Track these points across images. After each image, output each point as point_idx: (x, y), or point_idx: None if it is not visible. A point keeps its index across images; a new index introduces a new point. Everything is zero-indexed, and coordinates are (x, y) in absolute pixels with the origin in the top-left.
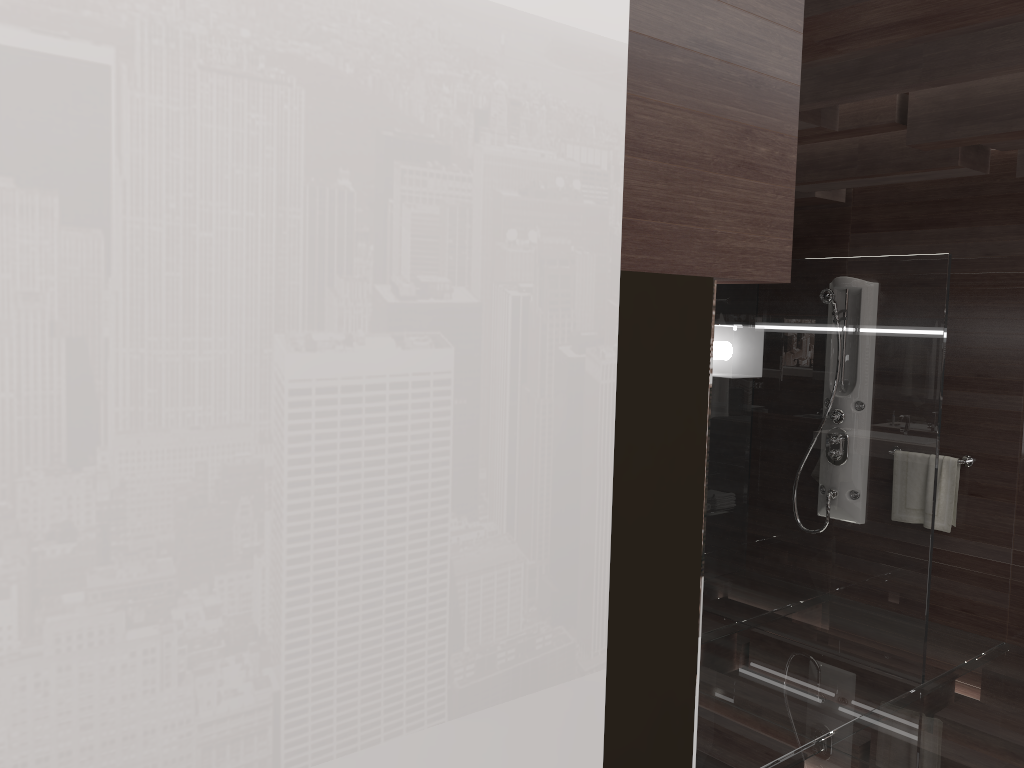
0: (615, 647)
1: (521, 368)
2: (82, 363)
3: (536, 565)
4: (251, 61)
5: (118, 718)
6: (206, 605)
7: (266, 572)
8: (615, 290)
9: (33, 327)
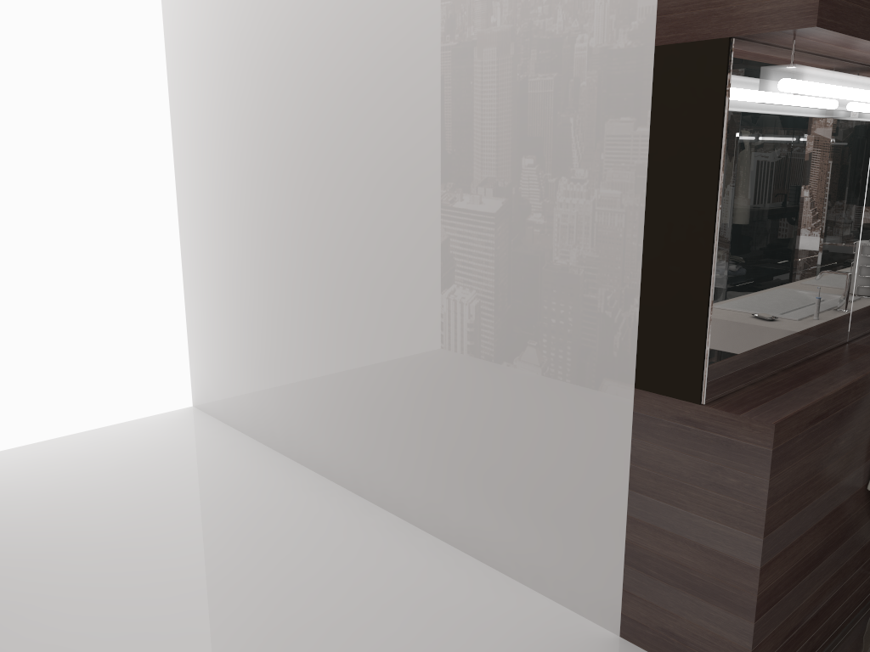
0: (647, 249)
1: (597, 101)
2: (469, 105)
3: (603, 194)
4: (506, 4)
5: (474, 207)
6: (493, 180)
7: (507, 173)
8: (651, 57)
9: (461, 96)
